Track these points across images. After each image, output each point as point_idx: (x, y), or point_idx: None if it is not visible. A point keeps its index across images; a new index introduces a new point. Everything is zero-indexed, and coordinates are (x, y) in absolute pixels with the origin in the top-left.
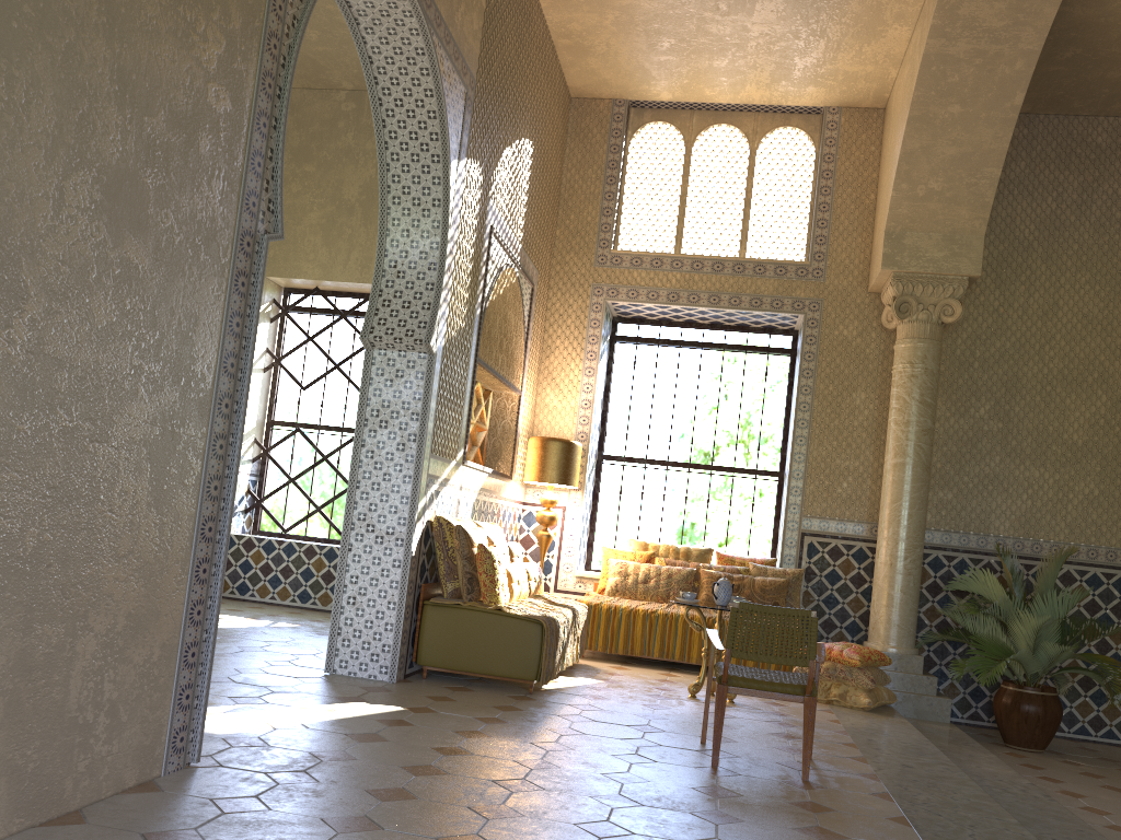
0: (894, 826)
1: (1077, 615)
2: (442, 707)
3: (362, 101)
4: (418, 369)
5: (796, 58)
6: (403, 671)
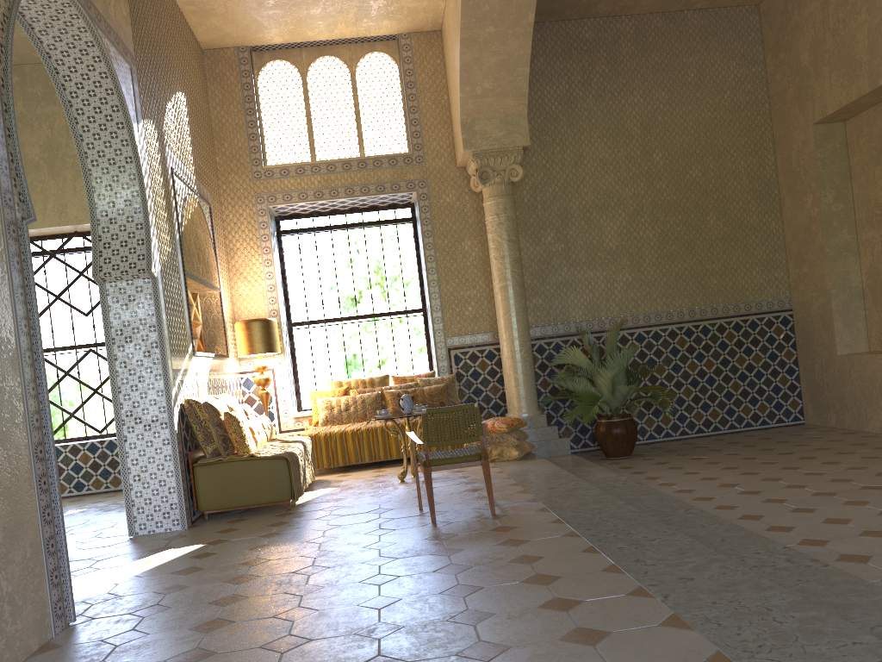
0: (555, 525)
1: (634, 362)
2: (231, 536)
3: (24, 73)
4: (146, 291)
5: (371, 2)
6: (190, 519)
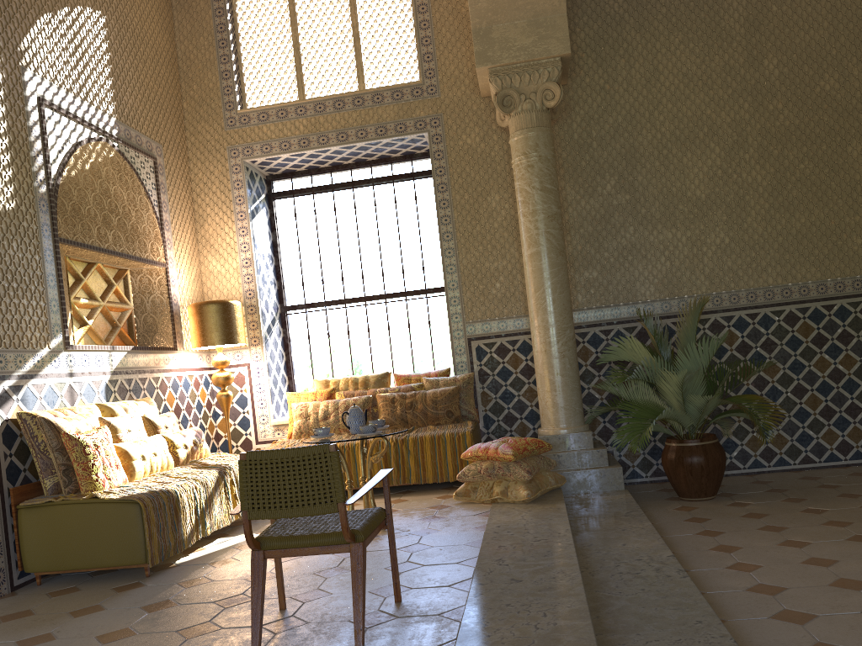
0: None
1: (732, 358)
2: None
3: None
4: None
5: None
6: (7, 584)
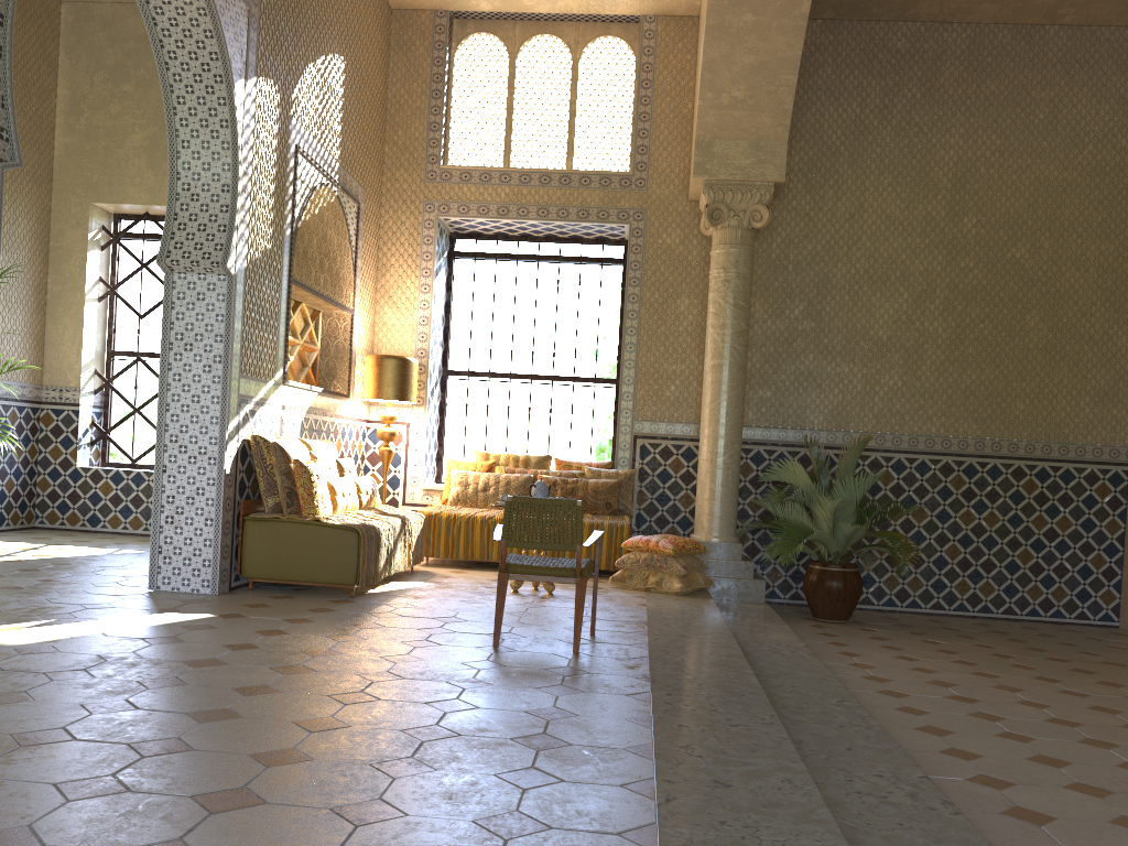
0: (633, 681)
1: (884, 498)
2: (255, 612)
3: None
4: (219, 291)
5: None
6: (227, 583)
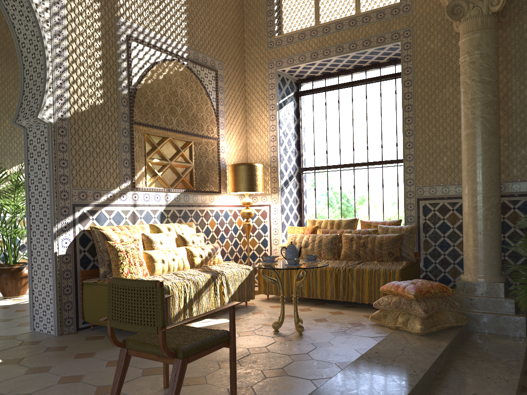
0: None
1: None
2: (35, 357)
3: None
4: (45, 135)
5: None
6: (74, 326)
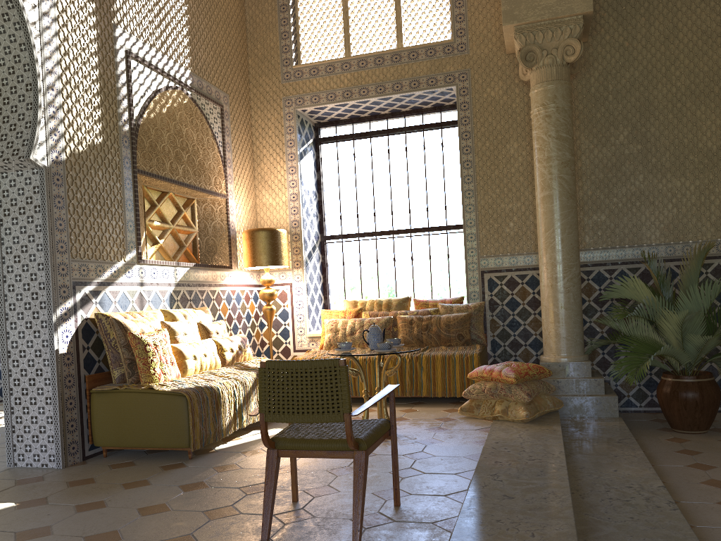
0: None
1: None
2: (63, 494)
3: None
4: (35, 184)
5: None
6: (79, 454)
